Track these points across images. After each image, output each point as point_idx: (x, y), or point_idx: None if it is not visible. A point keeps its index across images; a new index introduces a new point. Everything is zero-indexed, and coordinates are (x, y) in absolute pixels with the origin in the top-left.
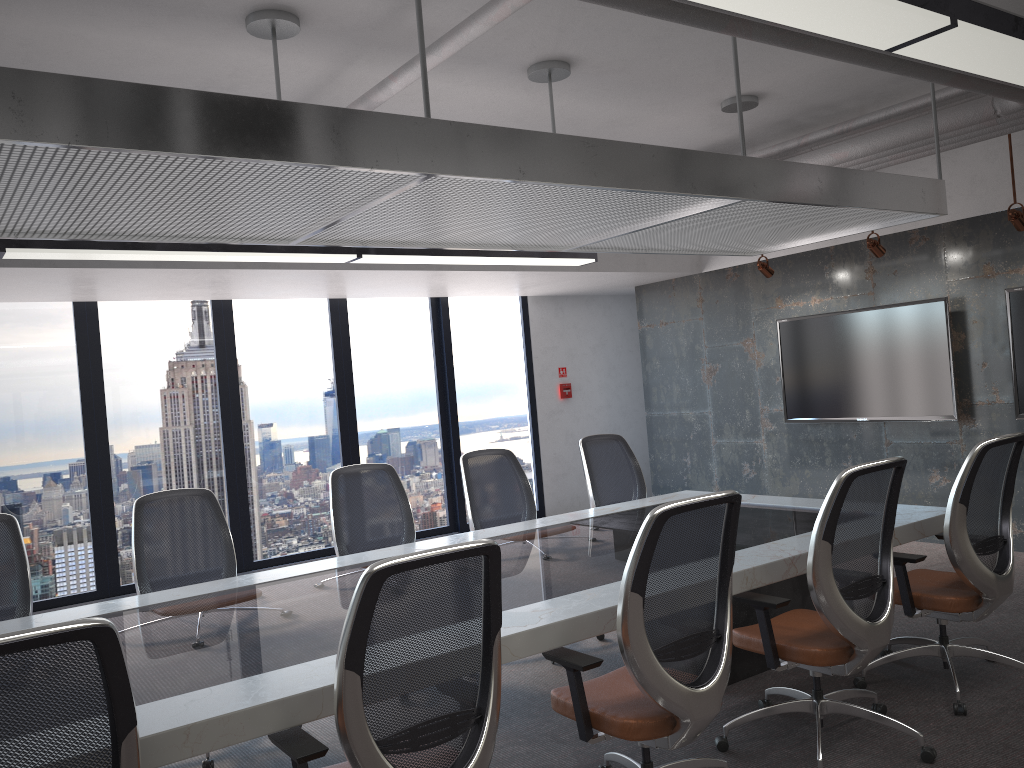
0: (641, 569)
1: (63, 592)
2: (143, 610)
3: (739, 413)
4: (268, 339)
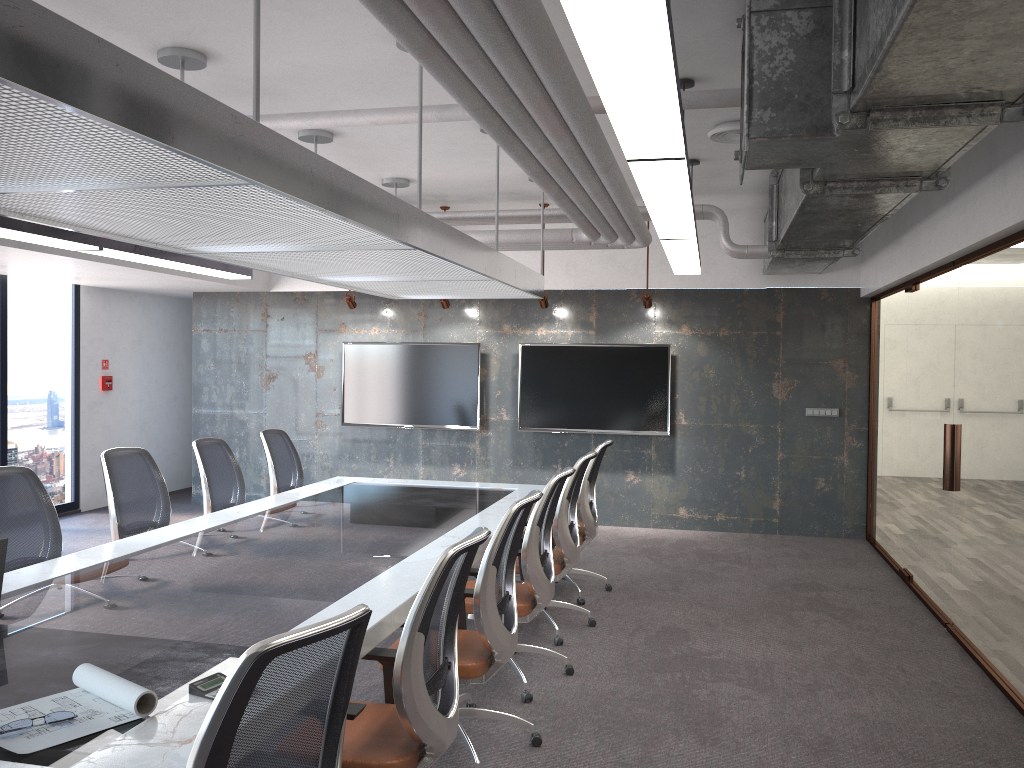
0: (543, 511)
1: None
2: (85, 574)
3: (295, 415)
4: None
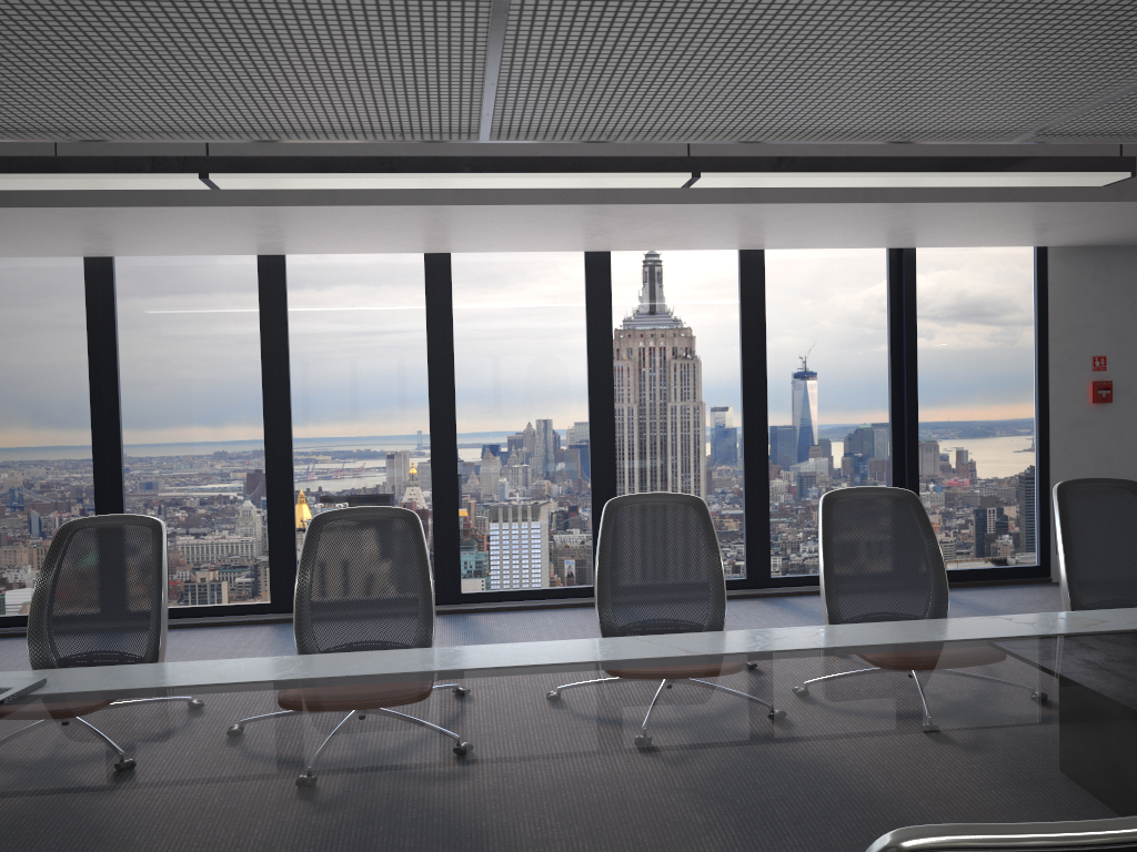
0: None
1: None
2: (222, 691)
3: None
4: (654, 303)
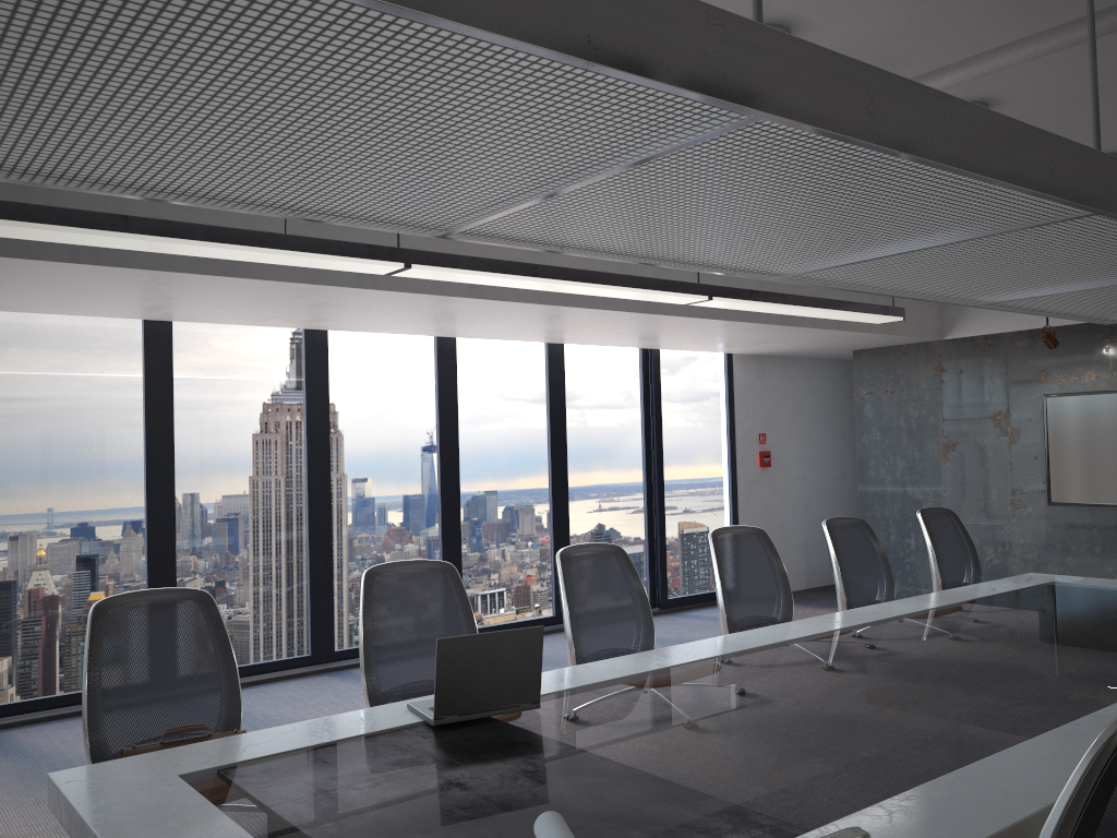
0: None
1: (278, 655)
2: (652, 677)
3: (983, 493)
4: (488, 384)
